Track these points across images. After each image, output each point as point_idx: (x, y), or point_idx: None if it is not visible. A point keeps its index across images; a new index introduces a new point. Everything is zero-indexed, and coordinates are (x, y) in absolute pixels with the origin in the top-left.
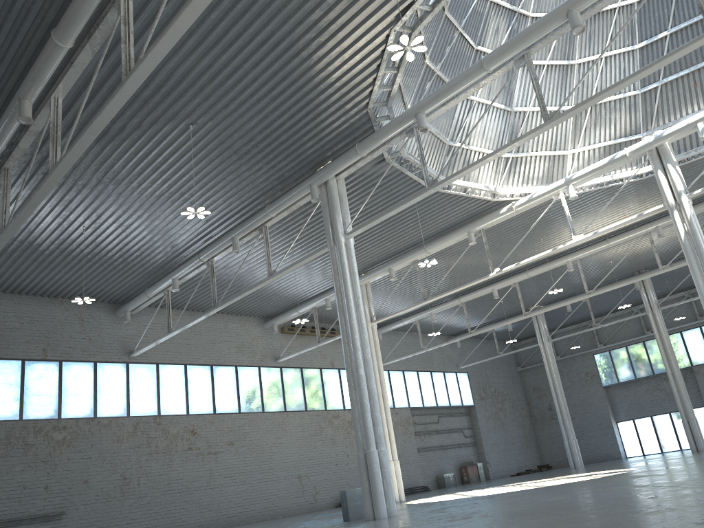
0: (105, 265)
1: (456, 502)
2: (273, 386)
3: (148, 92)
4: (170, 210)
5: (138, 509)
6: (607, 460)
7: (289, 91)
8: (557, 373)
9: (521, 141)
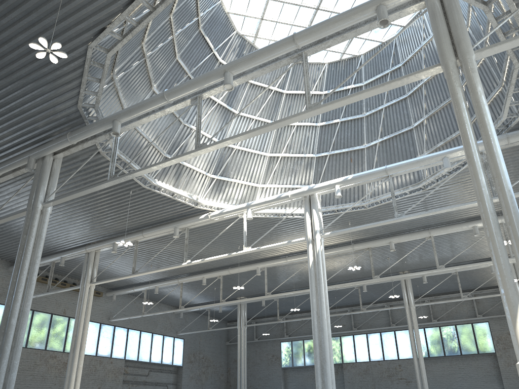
0: None
1: None
2: None
3: None
4: None
5: None
6: None
7: (4, 72)
8: (245, 351)
9: (177, 160)
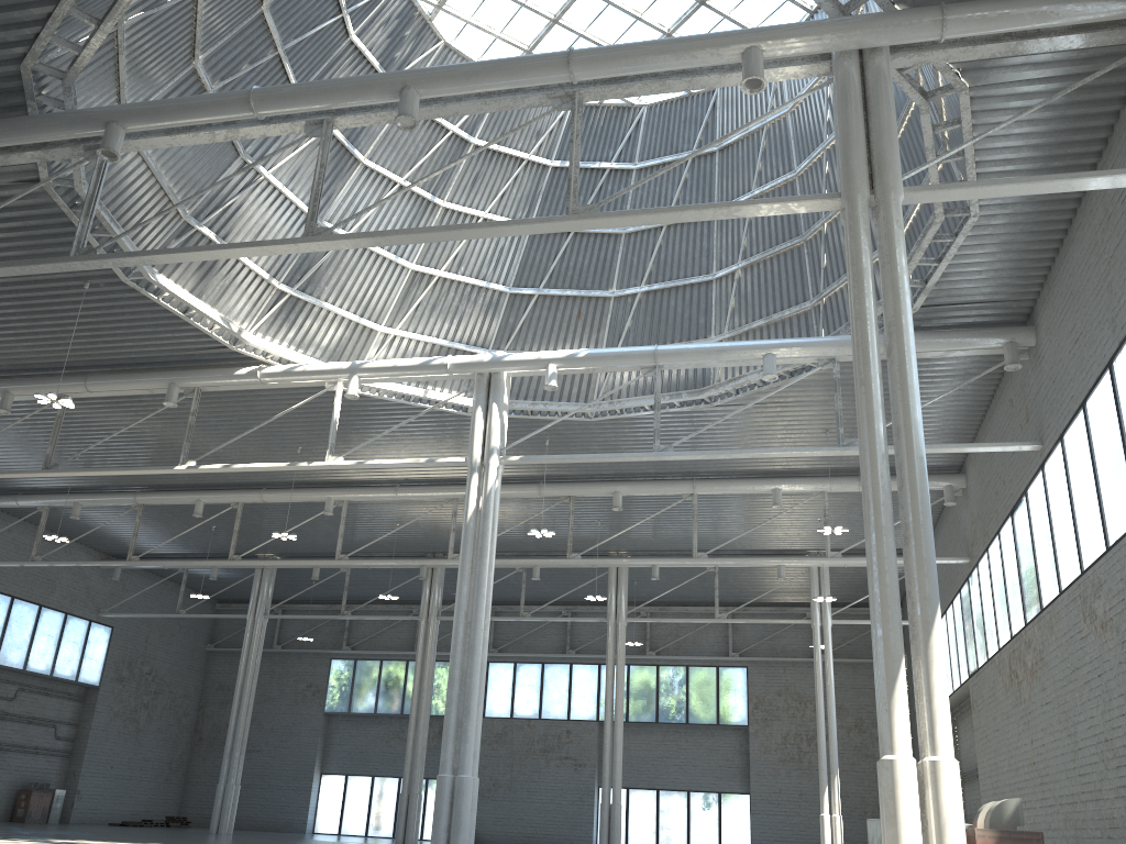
0: None
1: None
2: None
3: None
4: None
5: None
6: (283, 830)
7: None
8: (256, 671)
9: (257, 251)
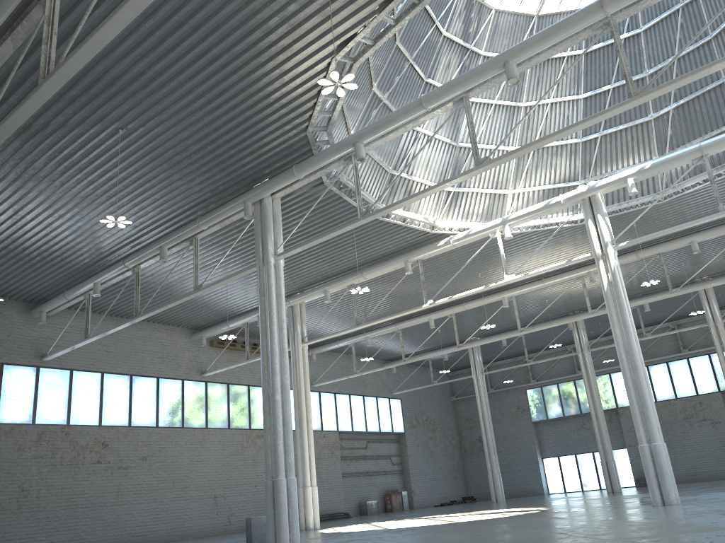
0: (21, 263)
1: (364, 534)
2: (196, 401)
3: (75, 92)
4: (95, 212)
5: (34, 524)
6: (530, 495)
7: (226, 106)
8: (487, 406)
9: (452, 182)
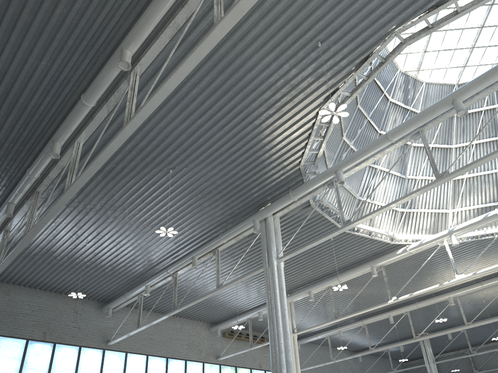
0: (98, 271)
1: None
2: None
3: (143, 143)
4: (150, 232)
5: None
6: None
7: (244, 148)
8: None
9: (418, 193)
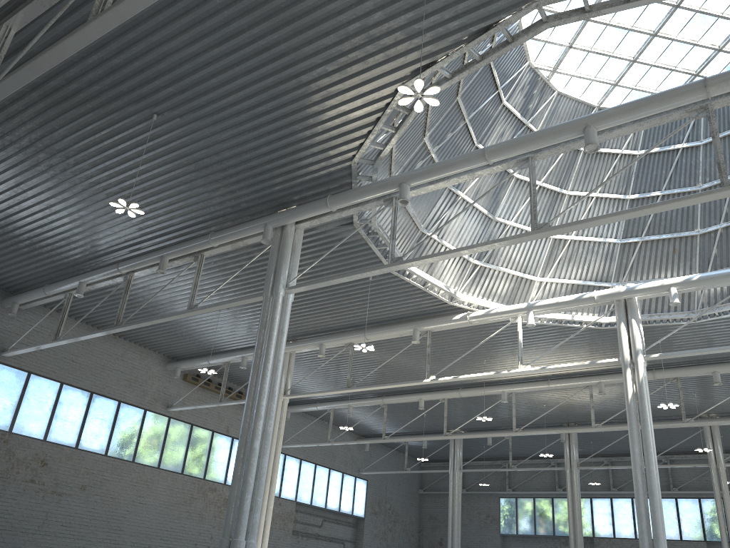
0: (7, 243)
1: None
2: (154, 436)
3: (119, 60)
4: (103, 203)
5: None
6: None
7: (275, 113)
8: (459, 507)
9: (502, 244)
